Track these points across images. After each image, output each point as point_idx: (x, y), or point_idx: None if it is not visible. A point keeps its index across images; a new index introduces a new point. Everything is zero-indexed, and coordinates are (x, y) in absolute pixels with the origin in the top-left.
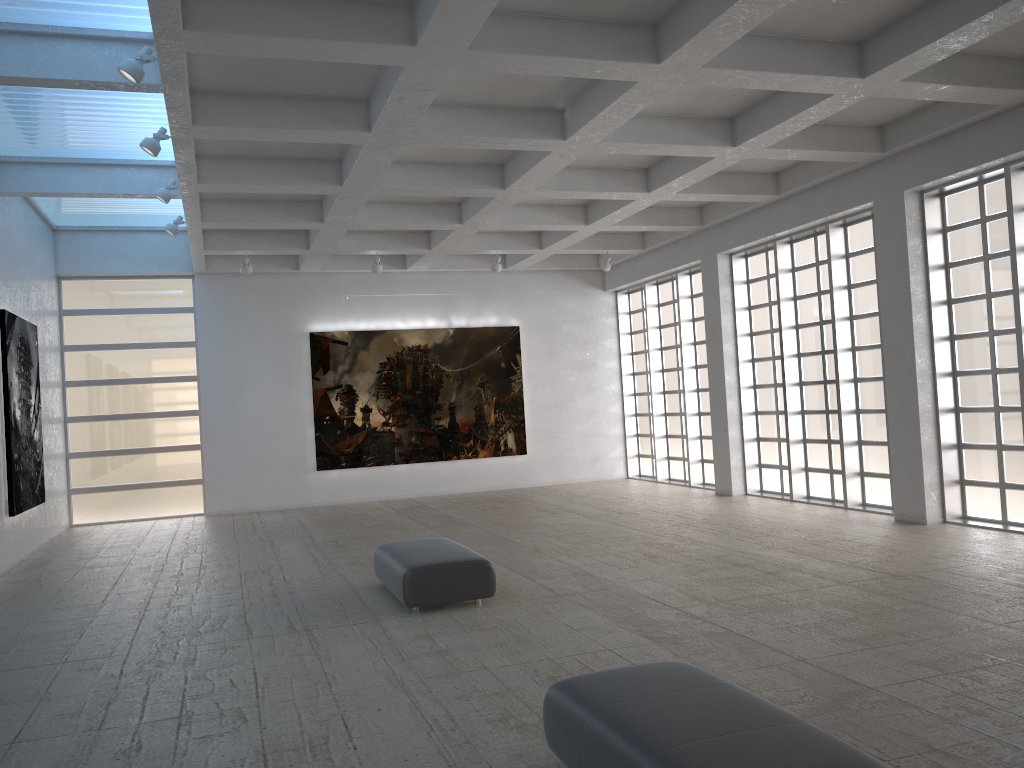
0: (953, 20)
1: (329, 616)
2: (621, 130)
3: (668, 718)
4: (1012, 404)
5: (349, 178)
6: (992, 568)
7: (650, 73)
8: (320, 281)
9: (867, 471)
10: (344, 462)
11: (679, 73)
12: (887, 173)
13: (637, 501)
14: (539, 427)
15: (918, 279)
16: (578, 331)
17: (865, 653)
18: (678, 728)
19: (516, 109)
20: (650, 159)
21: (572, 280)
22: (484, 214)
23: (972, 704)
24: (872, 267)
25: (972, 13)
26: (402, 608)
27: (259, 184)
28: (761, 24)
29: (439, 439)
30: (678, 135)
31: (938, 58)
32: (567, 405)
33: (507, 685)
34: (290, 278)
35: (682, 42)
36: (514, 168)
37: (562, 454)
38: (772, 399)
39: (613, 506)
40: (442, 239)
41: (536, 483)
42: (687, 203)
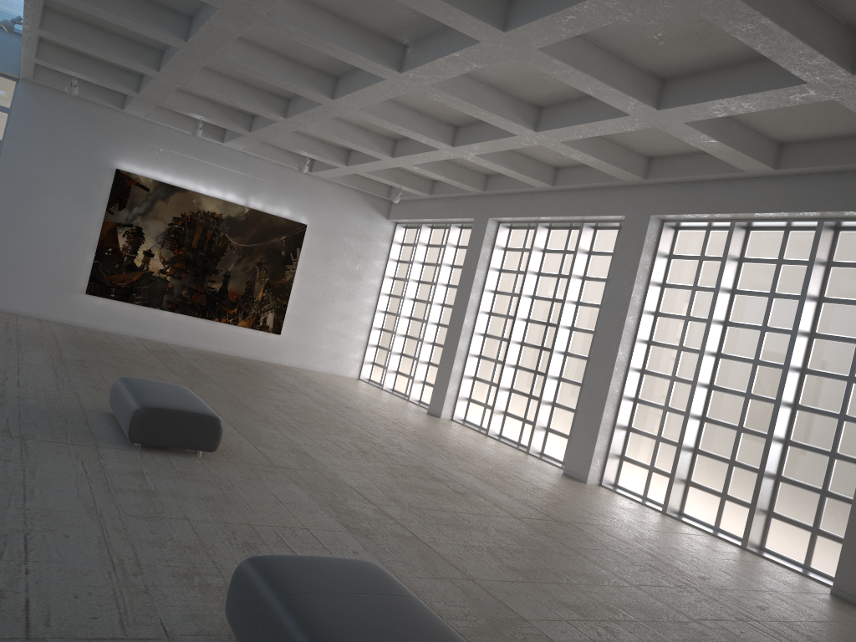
0: (743, 86)
1: (50, 430)
2: (450, 83)
3: (352, 622)
4: (678, 408)
5: (195, 37)
6: (631, 534)
7: (493, 38)
8: (140, 126)
9: (552, 428)
10: (114, 294)
11: (517, 47)
12: (642, 197)
13: (362, 401)
14: (298, 315)
15: (640, 288)
16: (355, 245)
17: (525, 585)
18: (359, 636)
19: (366, 29)
20: (463, 119)
21: (363, 201)
22: (308, 116)
23: None
24: (606, 268)
25: (760, 86)
26: (125, 440)
27: (106, 10)
28: (596, 32)
29: (207, 299)
30: (494, 105)
31: (719, 114)
32: (327, 304)
33: (203, 541)
34: (113, 114)
35: (530, 19)
36: (347, 84)
37: (310, 343)
38: (496, 349)
39: (341, 399)
40: (263, 126)
41: (281, 361)
42: (478, 168)
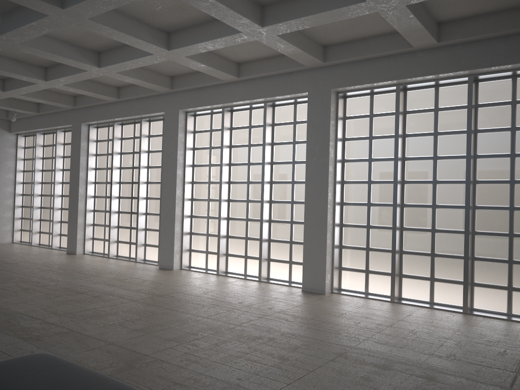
0: (211, 35)
1: None
2: (34, 41)
3: (35, 389)
4: (215, 215)
5: None
6: (201, 290)
7: (57, 13)
8: None
9: (148, 243)
10: None
11: (74, 18)
12: (172, 100)
13: (18, 256)
14: None
15: (181, 153)
16: None
17: (144, 337)
18: None
19: None
20: (49, 62)
21: None
22: None
23: (193, 358)
24: (160, 144)
25: (219, 34)
26: None
27: None
28: (122, 7)
29: None
30: (68, 53)
31: (202, 51)
32: None
33: None
34: None
35: (79, 1)
36: None
37: None
38: (104, 204)
39: (2, 259)
40: None
41: None
42: (68, 92)
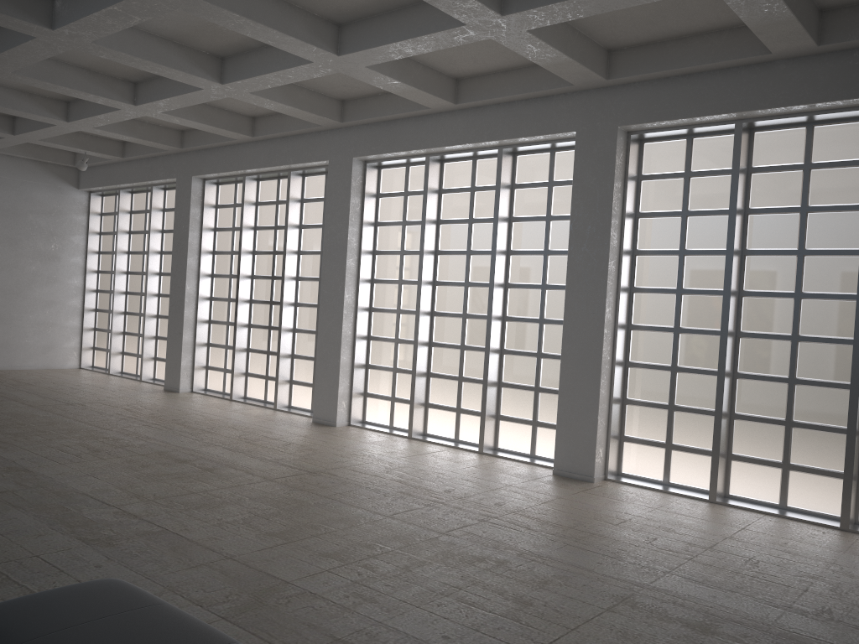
0: (412, 29)
1: None
2: (115, 37)
3: None
4: (408, 338)
5: None
6: (382, 466)
7: None
8: None
9: (296, 380)
10: None
11: None
12: (342, 140)
13: (87, 392)
14: None
15: (355, 231)
16: (45, 223)
17: (284, 547)
18: None
19: None
20: (141, 74)
21: (45, 172)
22: None
23: (366, 591)
24: (321, 214)
25: (426, 28)
26: None
27: None
28: None
29: None
30: (171, 59)
31: (396, 57)
32: (24, 293)
33: None
34: None
35: None
36: None
37: (13, 340)
38: (225, 311)
39: (62, 396)
40: None
41: None
42: (171, 125)
